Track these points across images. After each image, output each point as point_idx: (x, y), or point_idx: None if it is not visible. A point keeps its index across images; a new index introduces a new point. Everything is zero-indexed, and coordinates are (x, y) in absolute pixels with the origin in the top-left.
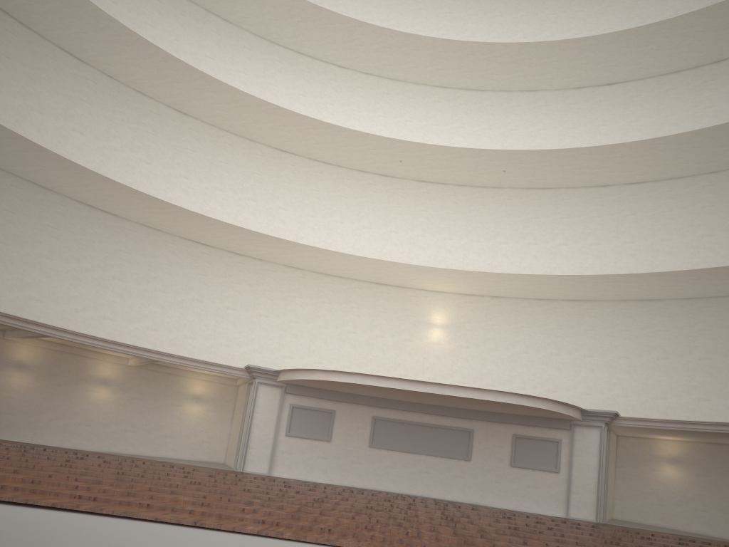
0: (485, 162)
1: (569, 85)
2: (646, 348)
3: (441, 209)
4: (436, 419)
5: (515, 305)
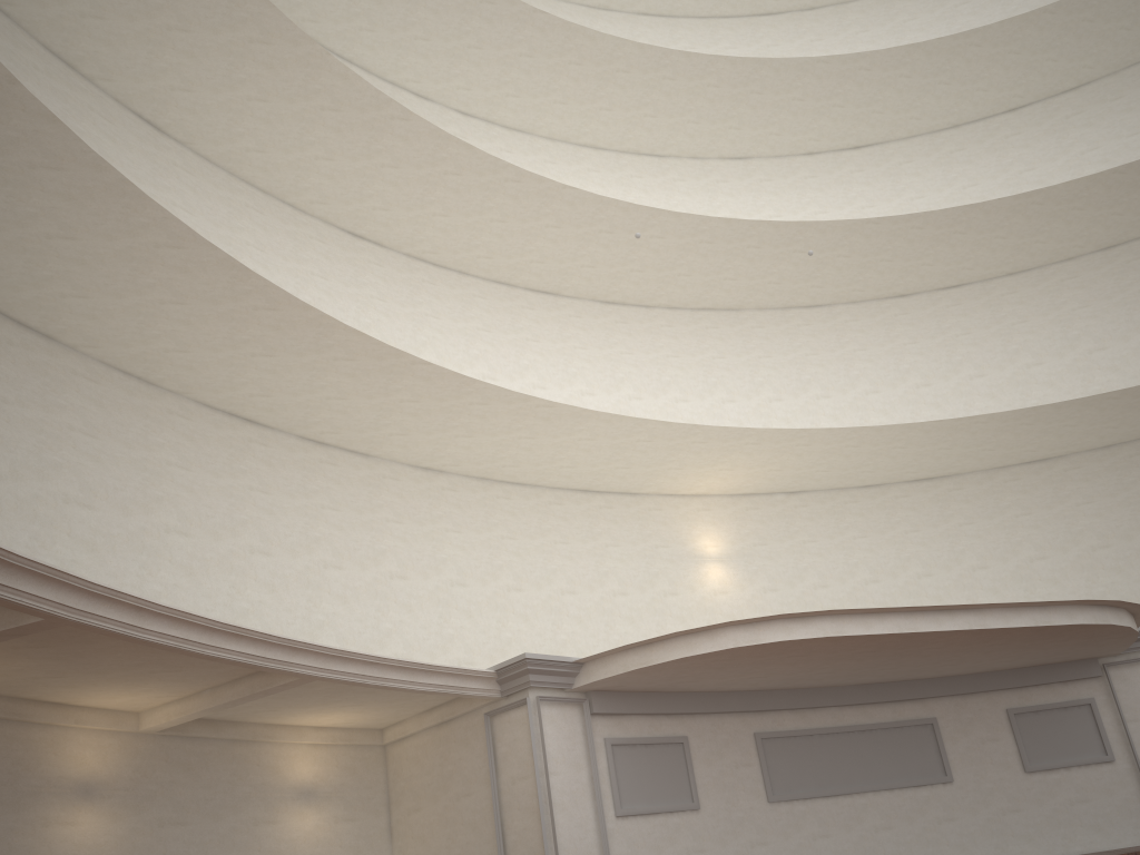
0: (744, 252)
1: (798, 149)
2: (1069, 536)
3: (655, 350)
4: (865, 714)
5: (830, 503)
